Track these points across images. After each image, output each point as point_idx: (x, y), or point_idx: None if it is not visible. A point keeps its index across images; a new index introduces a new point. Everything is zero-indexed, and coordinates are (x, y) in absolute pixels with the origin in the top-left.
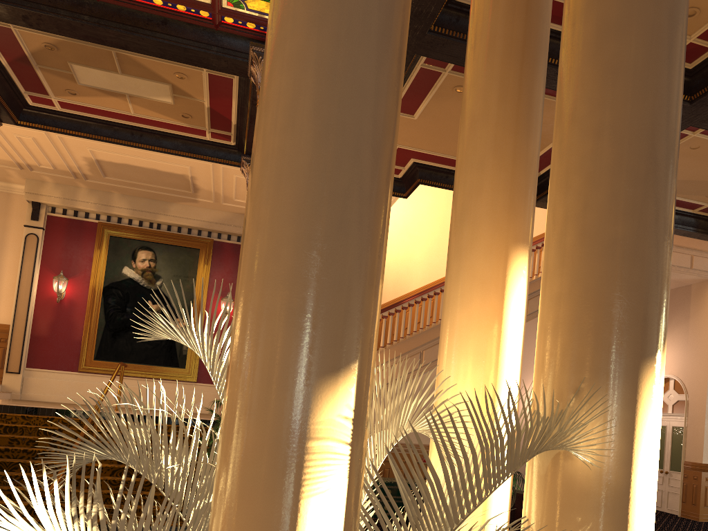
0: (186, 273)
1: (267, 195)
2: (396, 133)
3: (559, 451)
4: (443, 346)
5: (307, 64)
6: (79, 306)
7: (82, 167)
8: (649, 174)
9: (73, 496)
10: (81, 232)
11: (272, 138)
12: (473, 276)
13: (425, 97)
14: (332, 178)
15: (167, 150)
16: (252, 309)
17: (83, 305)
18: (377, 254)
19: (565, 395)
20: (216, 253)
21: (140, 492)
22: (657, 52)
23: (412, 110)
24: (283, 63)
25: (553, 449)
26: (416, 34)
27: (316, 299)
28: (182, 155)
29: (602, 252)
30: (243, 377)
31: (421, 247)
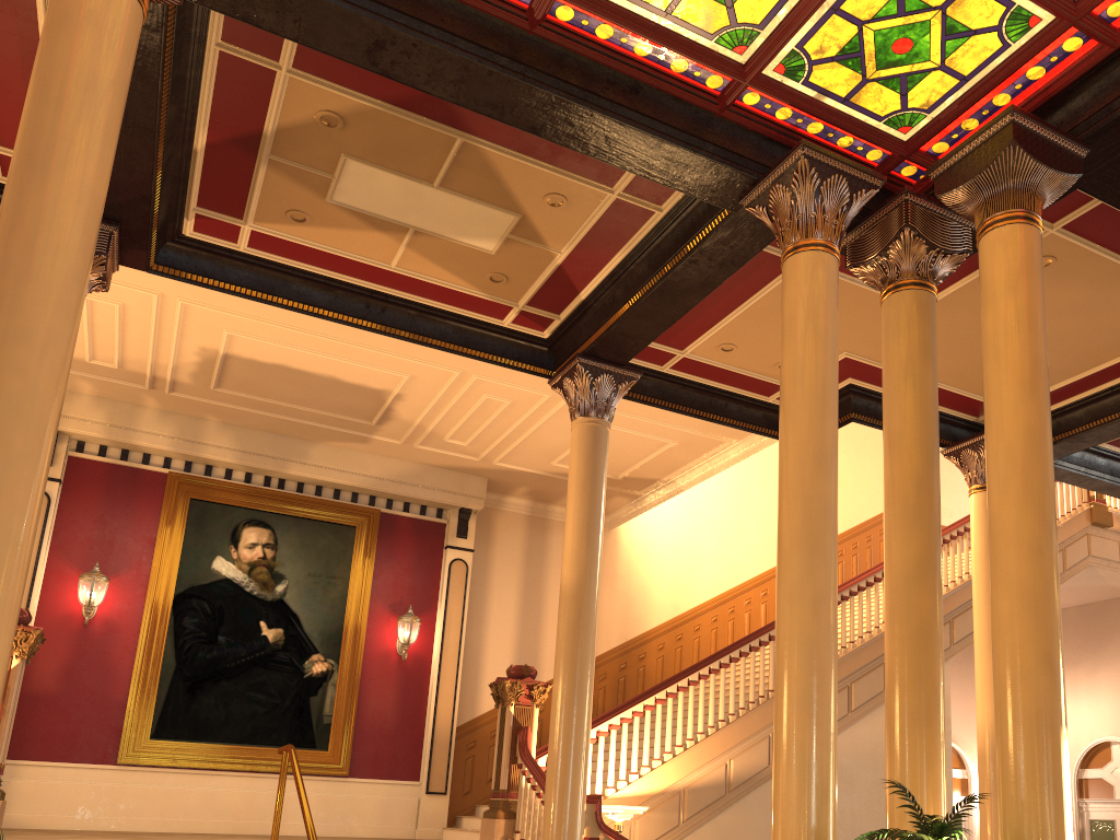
0: (331, 570)
1: None
2: None
3: None
4: None
5: None
6: (124, 633)
7: (181, 368)
8: None
9: None
10: (135, 490)
11: None
12: None
13: (972, 271)
14: None
15: (427, 339)
16: None
17: (132, 631)
18: None
19: None
20: (384, 534)
21: None
22: None
23: None
24: None
25: None
26: (1115, 153)
27: None
28: (453, 350)
29: None
30: None
31: (710, 532)
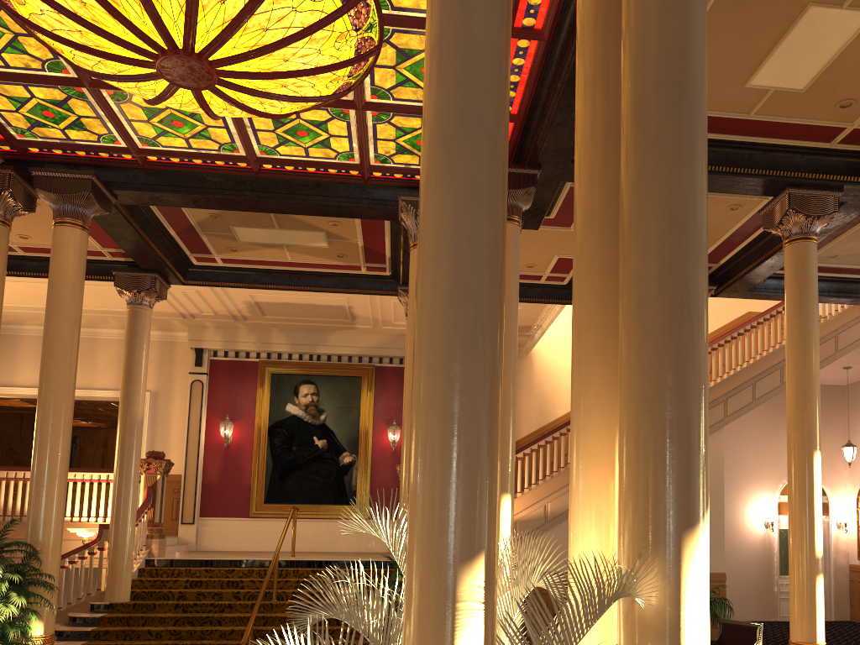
0: (349, 403)
1: (421, 452)
2: (500, 396)
3: (631, 597)
4: (571, 509)
5: (439, 370)
6: (246, 449)
7: (242, 310)
8: (678, 401)
9: (312, 644)
10: (243, 373)
11: (421, 416)
12: (589, 453)
13: None
14: (459, 440)
15: (324, 289)
16: (417, 523)
17: (250, 448)
18: (492, 479)
19: (632, 558)
20: (378, 379)
21: (353, 639)
22: (677, 314)
23: (568, 223)
24: (424, 369)
25: (625, 596)
26: (559, 166)
27: (455, 515)
28: (339, 291)
29: (649, 458)
30: (415, 565)
31: None
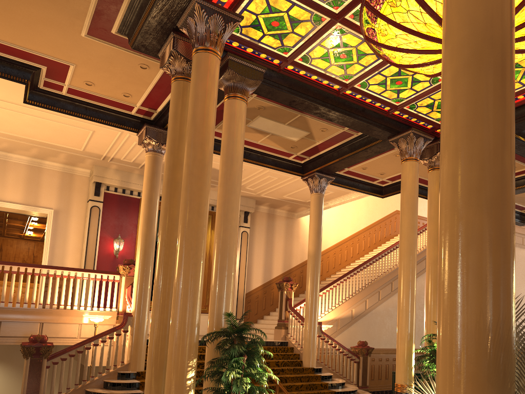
0: None
1: None
2: None
3: None
4: None
5: None
6: None
7: None
8: None
9: None
10: (128, 205)
11: None
12: None
13: None
14: None
15: (263, 164)
16: None
17: None
18: None
19: None
20: None
21: None
22: None
23: None
24: None
25: None
26: None
27: None
28: (271, 167)
29: None
30: None
31: (333, 218)
